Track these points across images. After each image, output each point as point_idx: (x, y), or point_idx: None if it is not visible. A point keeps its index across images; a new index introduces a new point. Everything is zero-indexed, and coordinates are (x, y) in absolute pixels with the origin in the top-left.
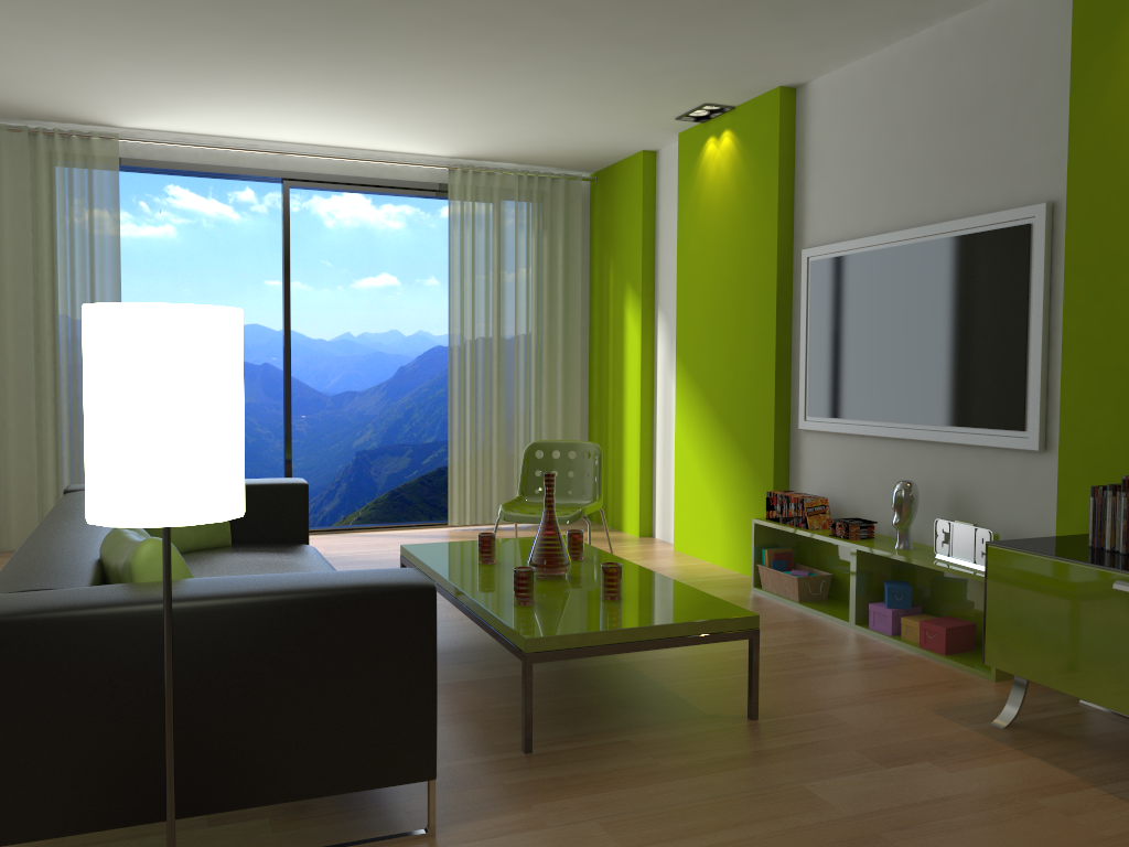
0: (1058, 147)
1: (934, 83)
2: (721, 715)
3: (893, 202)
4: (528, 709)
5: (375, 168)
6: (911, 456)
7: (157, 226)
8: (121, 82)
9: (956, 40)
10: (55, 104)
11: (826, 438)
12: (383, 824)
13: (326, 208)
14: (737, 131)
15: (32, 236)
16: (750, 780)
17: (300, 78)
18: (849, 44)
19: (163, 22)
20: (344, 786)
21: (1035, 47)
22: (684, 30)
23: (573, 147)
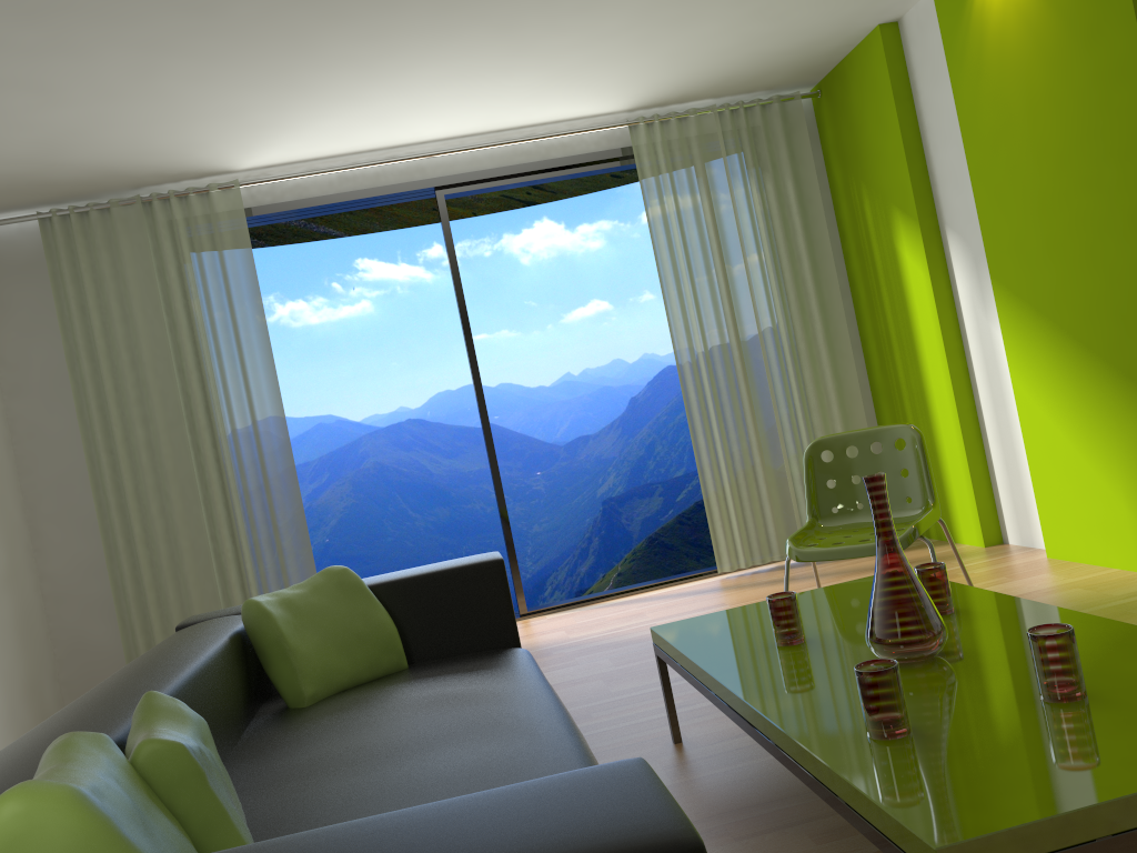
0: None
1: None
2: None
3: None
4: None
5: (540, 148)
6: None
7: (353, 304)
8: (202, 96)
9: None
10: (152, 155)
11: None
12: None
13: (519, 245)
14: None
15: (168, 320)
16: None
17: (403, 23)
18: None
19: None
20: None
21: None
22: None
23: (783, 46)
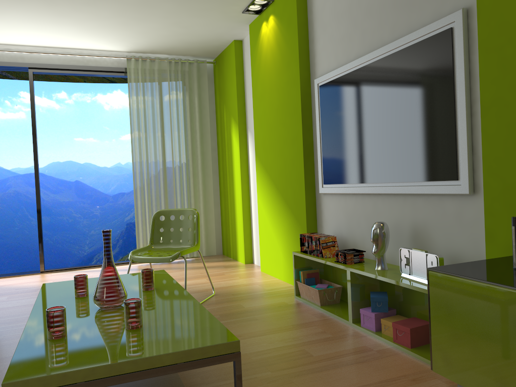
0: None
1: None
2: None
3: (363, 36)
4: None
5: (84, 60)
6: (384, 205)
7: (15, 113)
8: None
9: None
10: None
11: (335, 197)
12: None
13: (105, 100)
14: (276, 14)
15: None
16: None
17: None
18: None
19: None
20: None
21: None
22: None
23: (193, 39)
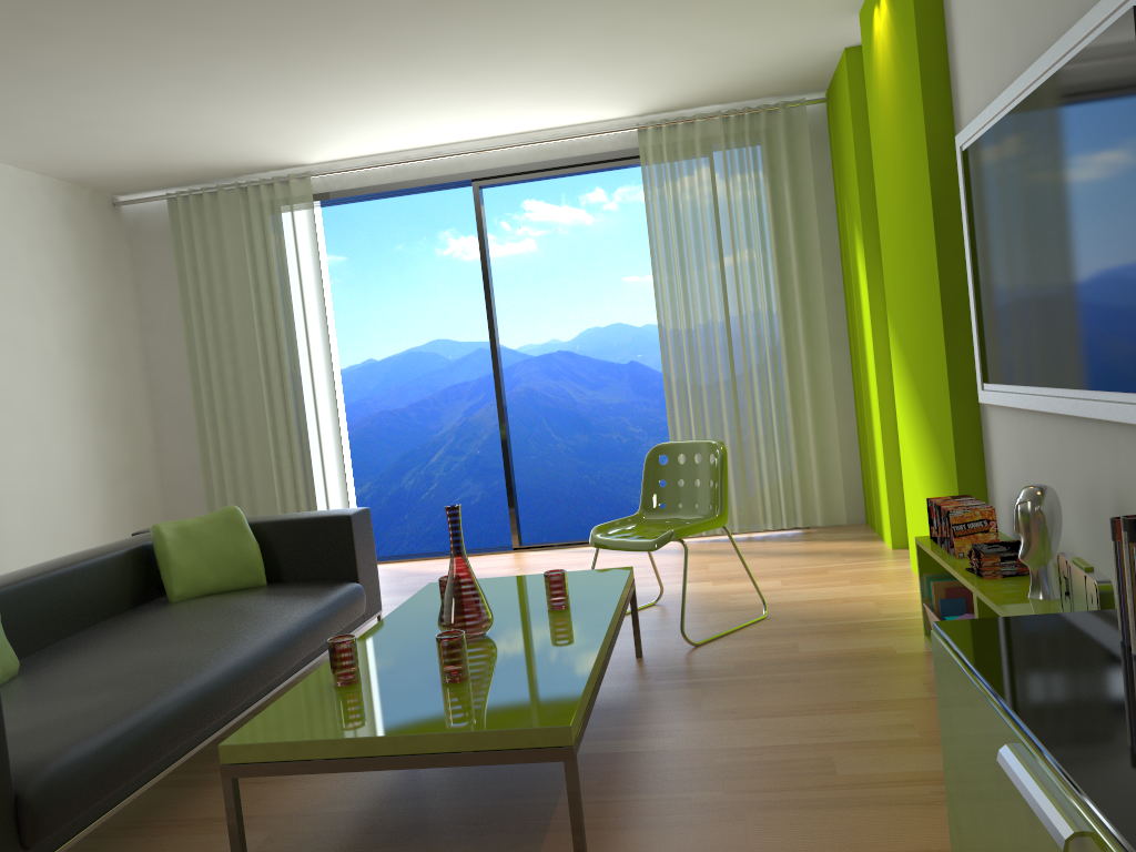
0: None
1: None
2: None
3: (1018, 31)
4: (233, 837)
5: (562, 147)
6: (1073, 441)
7: (518, 242)
8: (241, 123)
9: None
10: (232, 157)
11: (1005, 415)
12: None
13: None
14: None
15: (254, 282)
16: None
17: (365, 76)
18: None
19: (173, 58)
20: None
21: None
22: None
23: (754, 67)
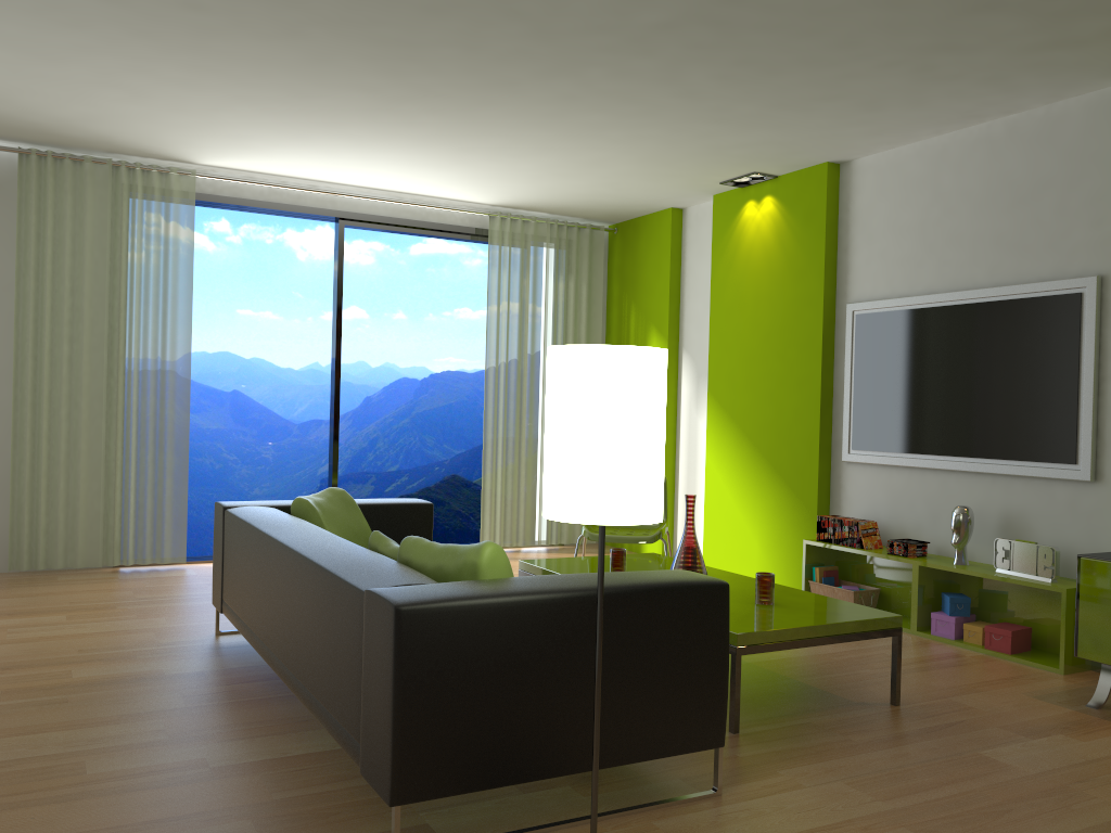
0: (1107, 231)
1: (984, 170)
2: (867, 702)
3: (942, 267)
4: (737, 695)
5: (422, 211)
6: (960, 485)
7: None
8: (235, 126)
9: (1006, 136)
10: (152, 141)
11: (870, 469)
12: (669, 788)
13: (299, 242)
14: (779, 197)
15: (109, 264)
16: (934, 750)
17: (408, 132)
18: (906, 132)
19: (321, 80)
20: (662, 752)
21: (1084, 149)
22: (777, 113)
23: (611, 201)
